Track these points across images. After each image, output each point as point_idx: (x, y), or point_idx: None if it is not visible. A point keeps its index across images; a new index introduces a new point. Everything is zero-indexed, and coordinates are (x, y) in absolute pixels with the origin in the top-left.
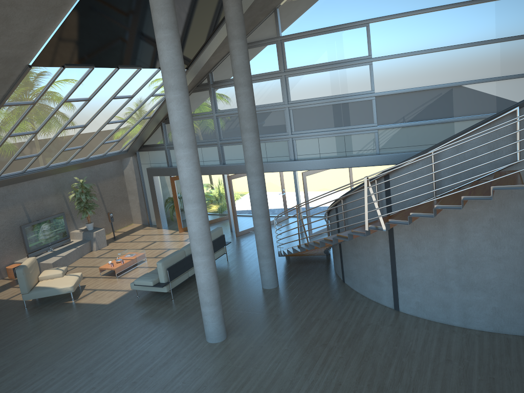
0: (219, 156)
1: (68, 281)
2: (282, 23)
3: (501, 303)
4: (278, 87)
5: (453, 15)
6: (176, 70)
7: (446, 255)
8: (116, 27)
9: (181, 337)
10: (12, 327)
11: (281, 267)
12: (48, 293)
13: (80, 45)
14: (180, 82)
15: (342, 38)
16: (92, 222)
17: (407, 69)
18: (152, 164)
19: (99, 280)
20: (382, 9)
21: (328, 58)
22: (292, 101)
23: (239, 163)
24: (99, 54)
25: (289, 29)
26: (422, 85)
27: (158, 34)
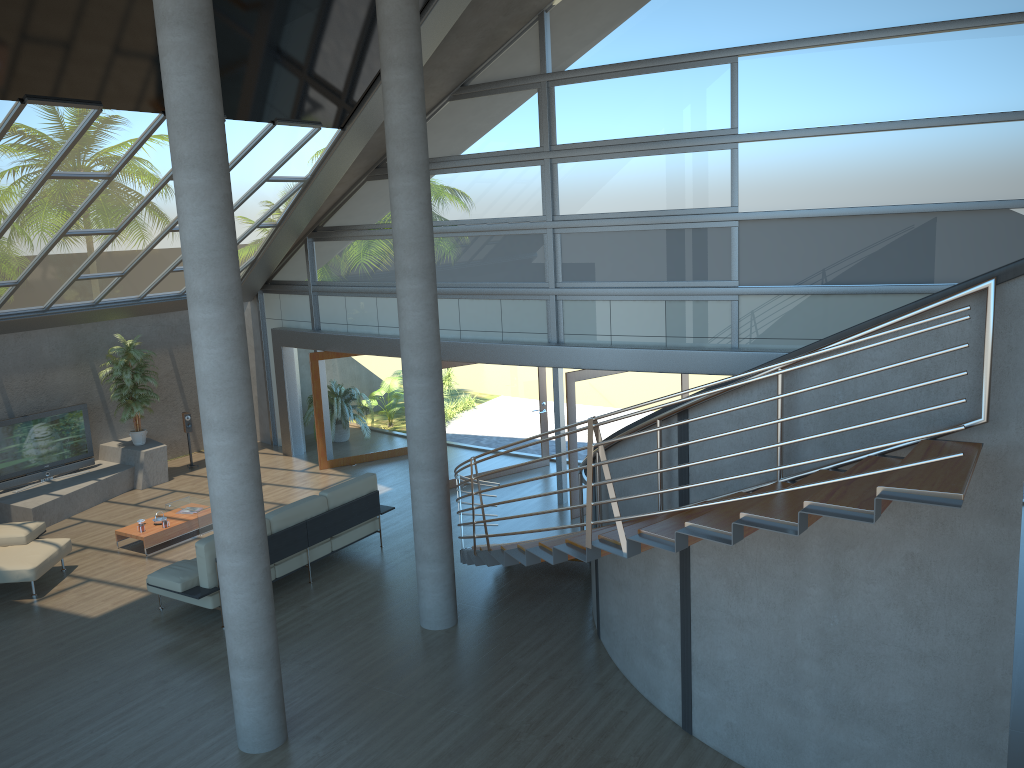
0: None
1: (30, 555)
2: (553, 46)
3: (920, 767)
4: (535, 184)
5: (929, 49)
6: (196, 123)
7: (799, 626)
8: (137, 23)
9: (191, 726)
10: None
11: (482, 579)
12: None
13: (51, 55)
14: (206, 150)
15: (677, 86)
16: (145, 429)
17: (815, 165)
18: (284, 320)
19: (109, 557)
20: (769, 27)
21: (644, 128)
22: (563, 216)
23: (445, 338)
24: (108, 80)
25: (568, 60)
26: (845, 205)
27: (160, 37)
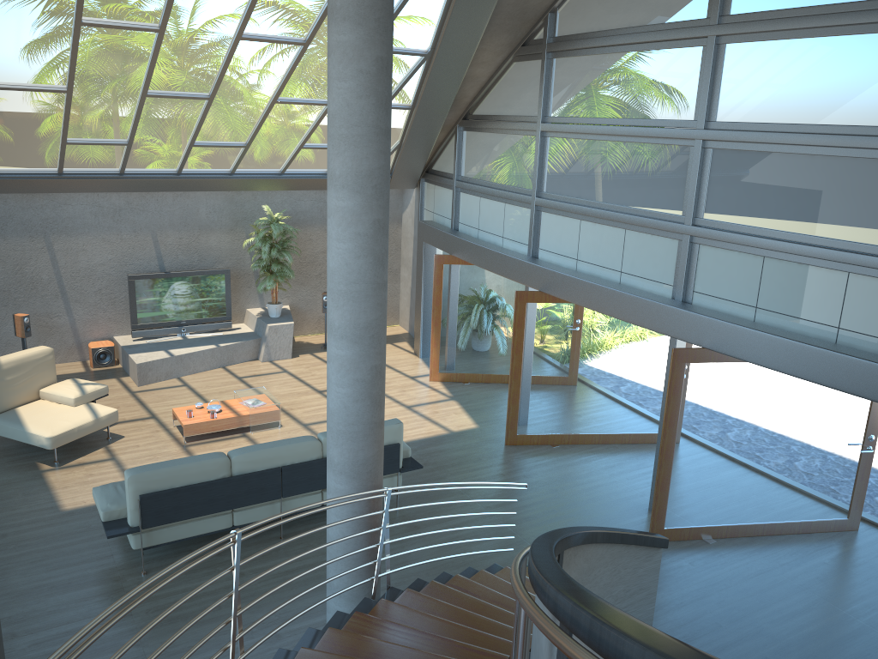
0: (529, 236)
1: (62, 421)
2: None
3: None
4: (691, 73)
5: None
6: None
7: None
8: None
9: None
10: None
11: None
12: (13, 434)
13: None
14: None
15: None
16: (281, 303)
17: None
18: (435, 214)
19: (156, 435)
20: None
21: None
22: (720, 123)
23: (558, 266)
24: None
25: None
26: None
27: None
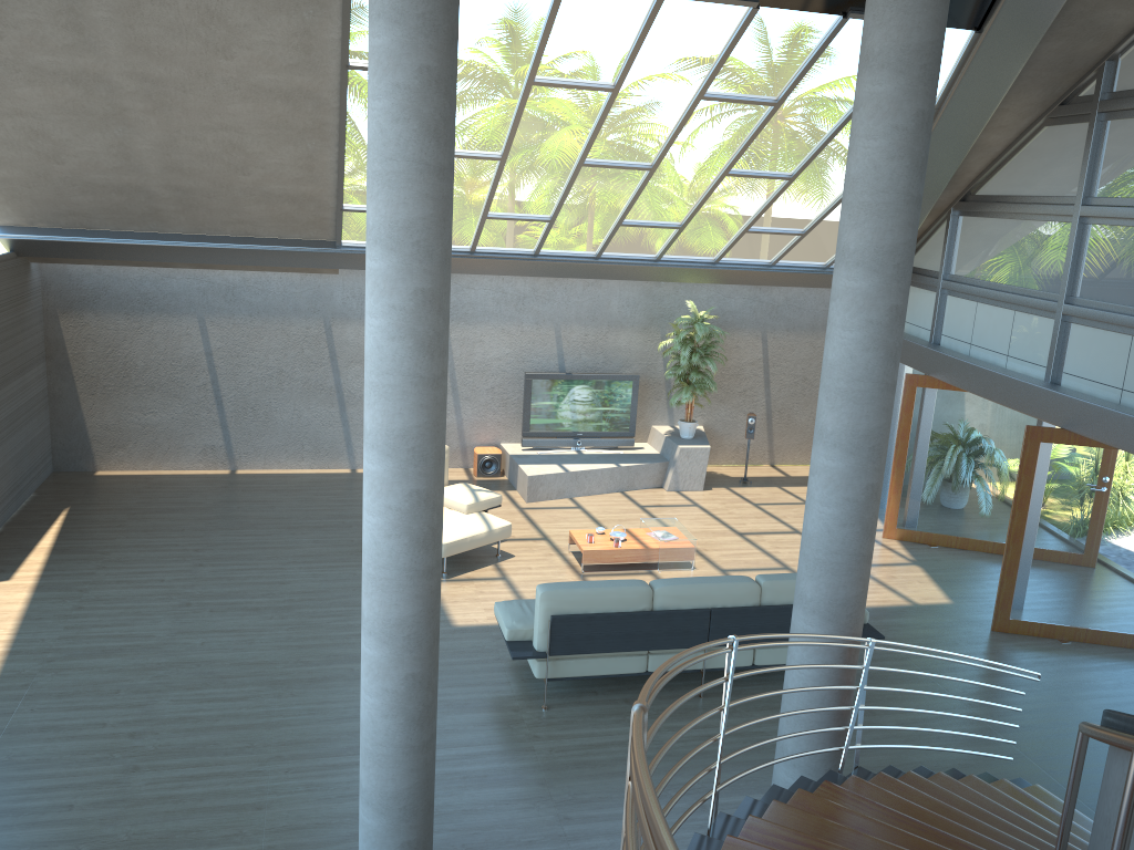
0: (1048, 355)
1: (454, 528)
2: None
3: None
4: None
5: None
6: None
7: None
8: None
9: None
10: (292, 570)
11: None
12: None
13: None
14: None
15: None
16: (696, 421)
17: None
18: (906, 323)
19: (549, 559)
20: None
21: None
22: None
23: (1092, 397)
24: None
25: None
26: None
27: None
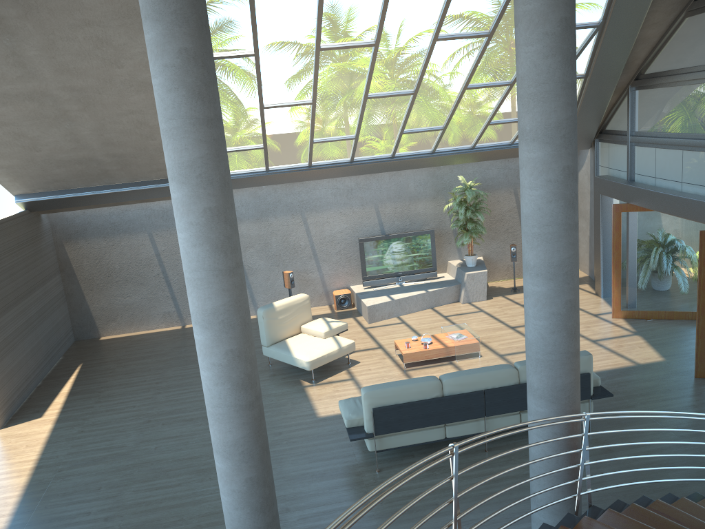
0: None
1: (316, 349)
2: None
3: None
4: None
5: None
6: None
7: None
8: None
9: None
10: None
11: None
12: (284, 358)
13: None
14: None
15: None
16: (476, 255)
17: None
18: (610, 169)
19: (383, 361)
20: None
21: None
22: None
23: None
24: None
25: None
26: None
27: None
